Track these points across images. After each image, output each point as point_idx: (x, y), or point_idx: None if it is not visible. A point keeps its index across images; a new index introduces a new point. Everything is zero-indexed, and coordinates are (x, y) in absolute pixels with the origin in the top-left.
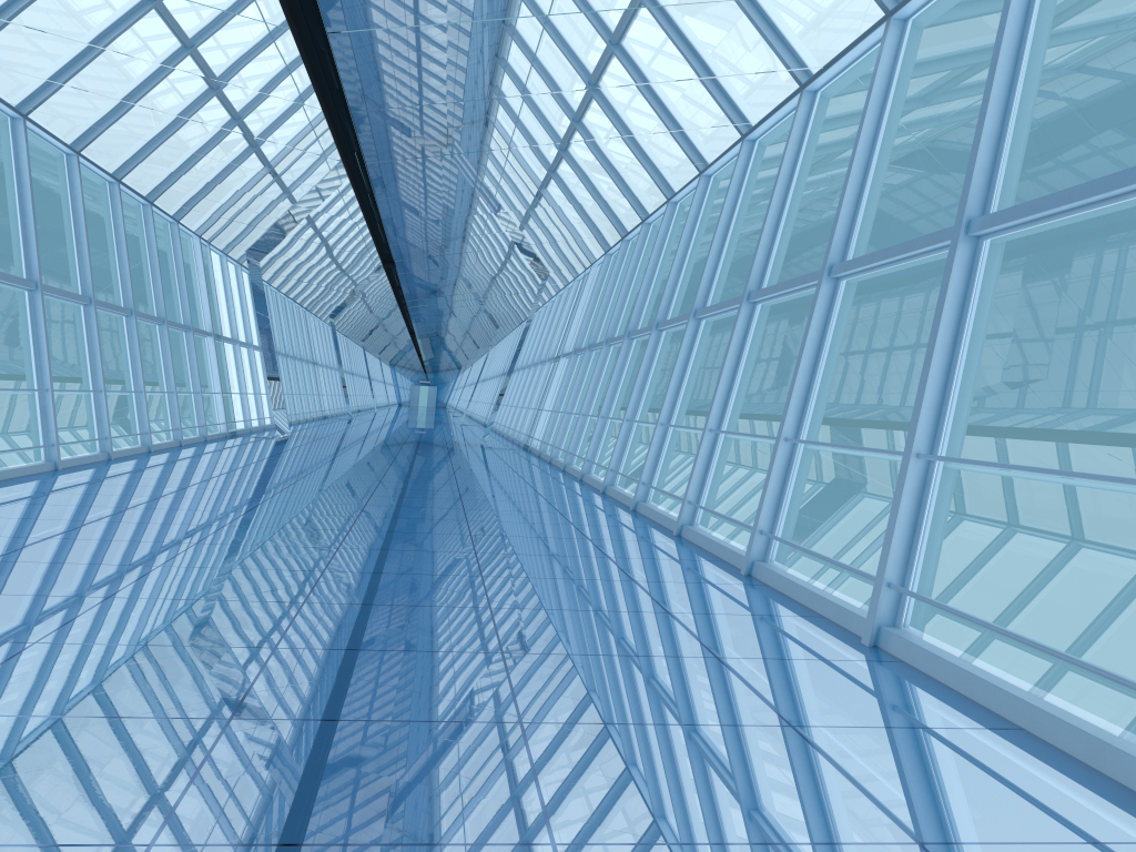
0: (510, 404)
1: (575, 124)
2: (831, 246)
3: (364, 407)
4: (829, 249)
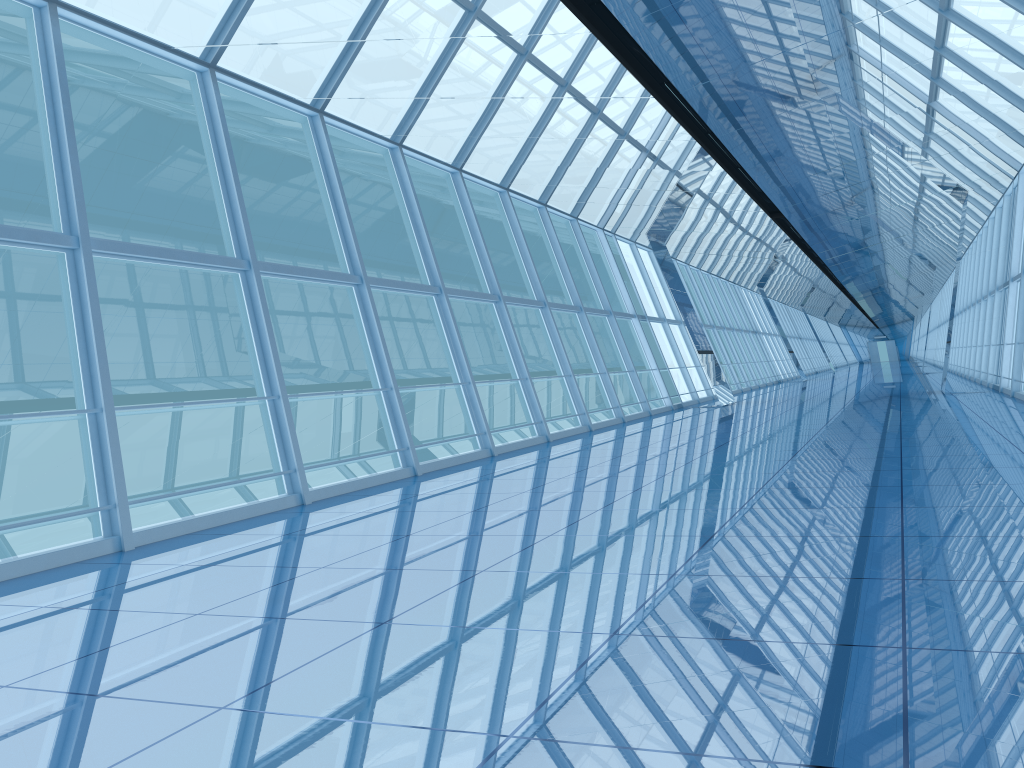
0: (962, 343)
1: None
2: None
3: (820, 368)
4: None
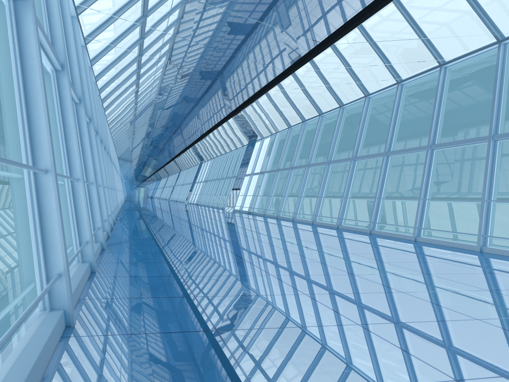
0: (242, 193)
1: (355, 77)
2: (492, 128)
3: None
4: (491, 129)
